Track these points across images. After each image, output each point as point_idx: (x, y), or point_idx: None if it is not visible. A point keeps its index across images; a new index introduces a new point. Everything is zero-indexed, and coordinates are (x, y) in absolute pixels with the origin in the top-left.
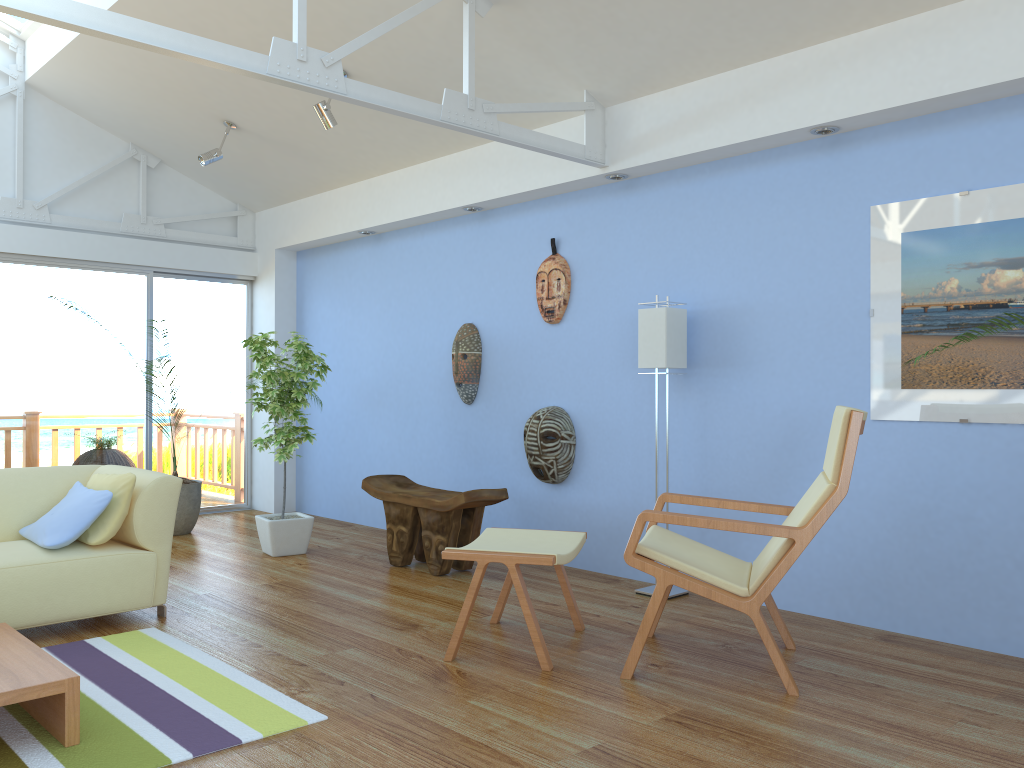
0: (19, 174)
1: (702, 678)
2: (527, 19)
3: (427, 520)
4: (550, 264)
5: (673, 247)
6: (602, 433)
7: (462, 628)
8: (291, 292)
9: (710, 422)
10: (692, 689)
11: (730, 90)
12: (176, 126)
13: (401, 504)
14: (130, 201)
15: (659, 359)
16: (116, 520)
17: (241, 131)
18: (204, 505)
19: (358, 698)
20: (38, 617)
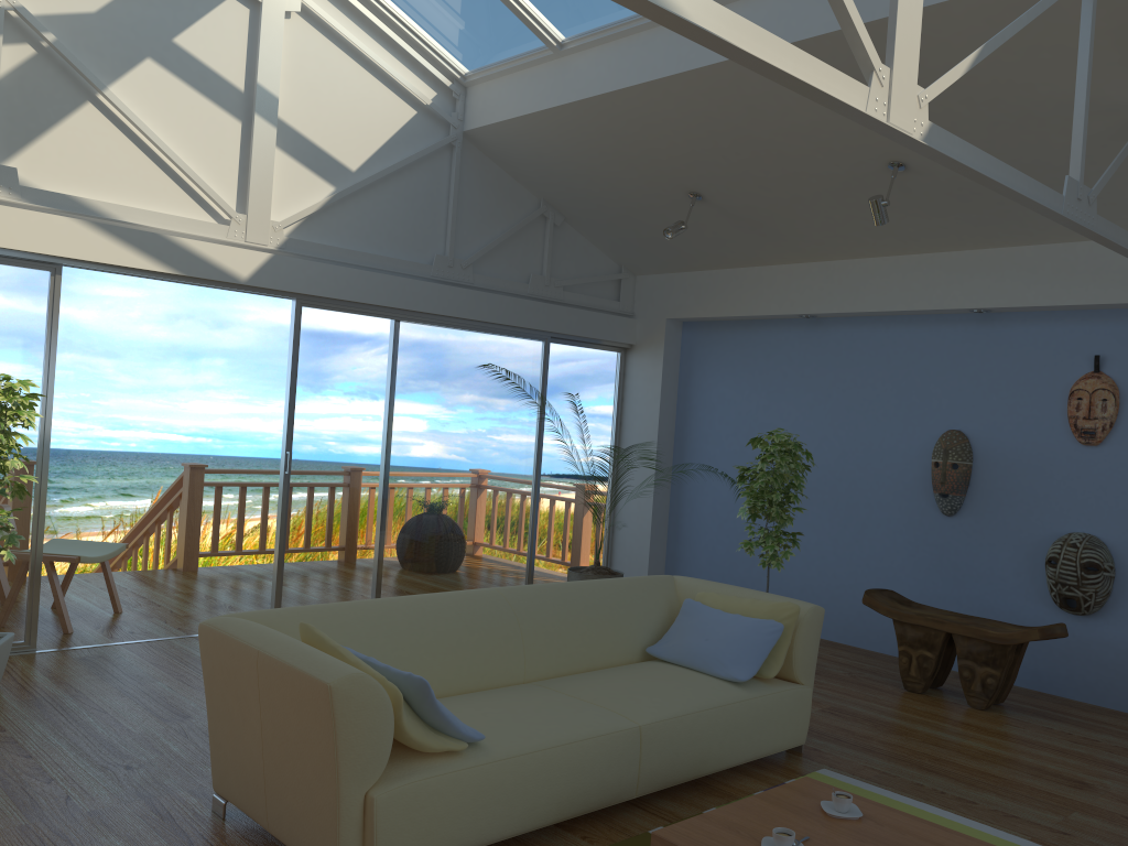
0: (452, 230)
1: None
2: None
3: (968, 649)
4: (1094, 383)
5: None
6: None
7: None
8: (675, 365)
9: None
10: None
11: None
12: (620, 190)
13: (926, 628)
14: (534, 260)
15: None
16: (785, 653)
17: (703, 203)
18: None
19: None
20: (742, 756)
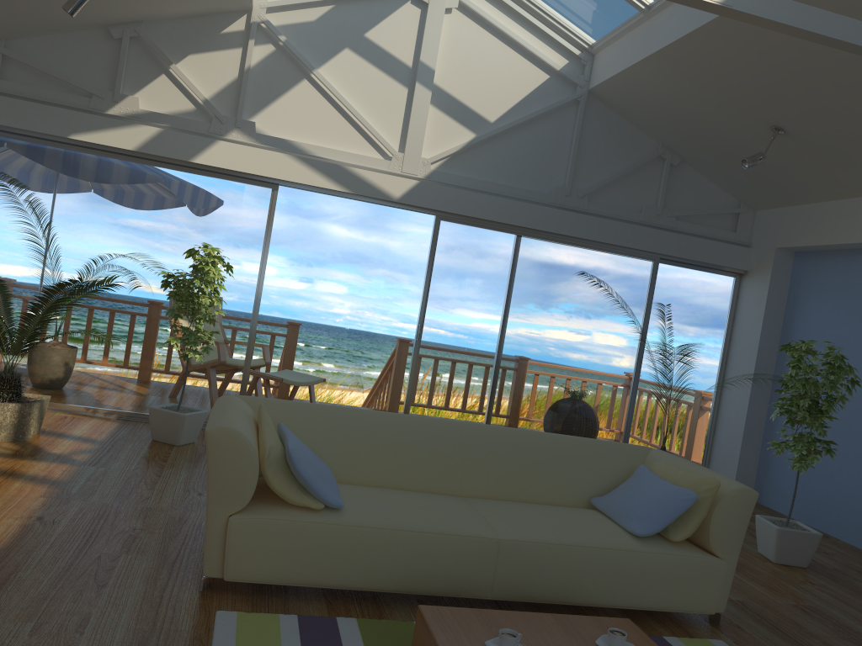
0: (571, 167)
1: None
2: None
3: None
4: None
5: None
6: None
7: None
8: (783, 290)
9: None
10: None
11: None
12: (716, 130)
13: None
14: (650, 194)
15: None
16: (696, 522)
17: (786, 136)
18: None
19: None
20: (623, 600)
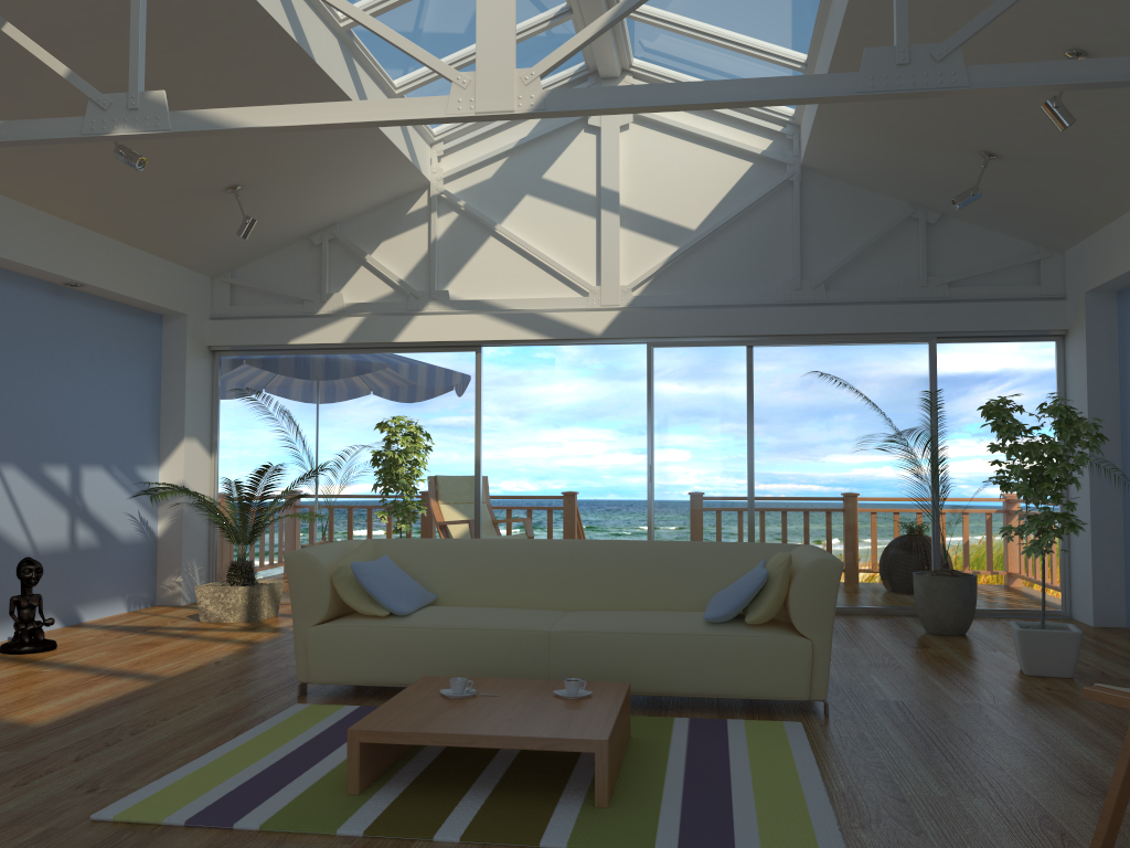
0: (796, 256)
1: None
2: None
3: None
4: None
5: None
6: None
7: (1113, 806)
8: (1109, 344)
9: None
10: None
11: None
12: (938, 172)
13: None
14: (909, 264)
15: None
16: (770, 600)
17: (1003, 159)
18: (1006, 606)
19: None
20: (691, 687)
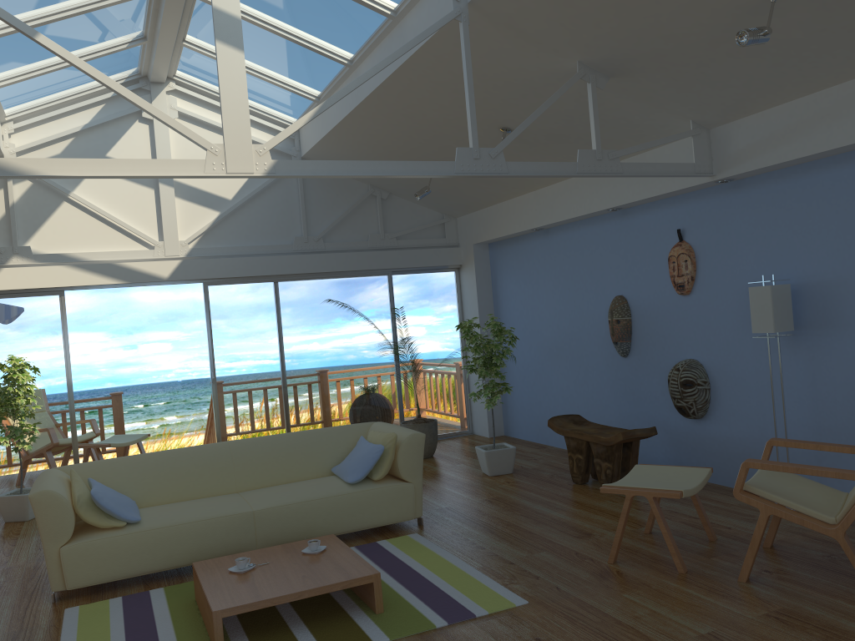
0: (303, 220)
1: (804, 583)
2: (637, 83)
3: (596, 451)
4: (678, 249)
5: (776, 233)
6: (730, 380)
7: (618, 541)
8: (487, 274)
9: (818, 372)
10: (793, 592)
11: (809, 110)
12: None
13: (577, 438)
14: (372, 225)
15: (768, 326)
16: (387, 464)
17: None
18: (440, 433)
19: (548, 589)
20: (348, 527)
